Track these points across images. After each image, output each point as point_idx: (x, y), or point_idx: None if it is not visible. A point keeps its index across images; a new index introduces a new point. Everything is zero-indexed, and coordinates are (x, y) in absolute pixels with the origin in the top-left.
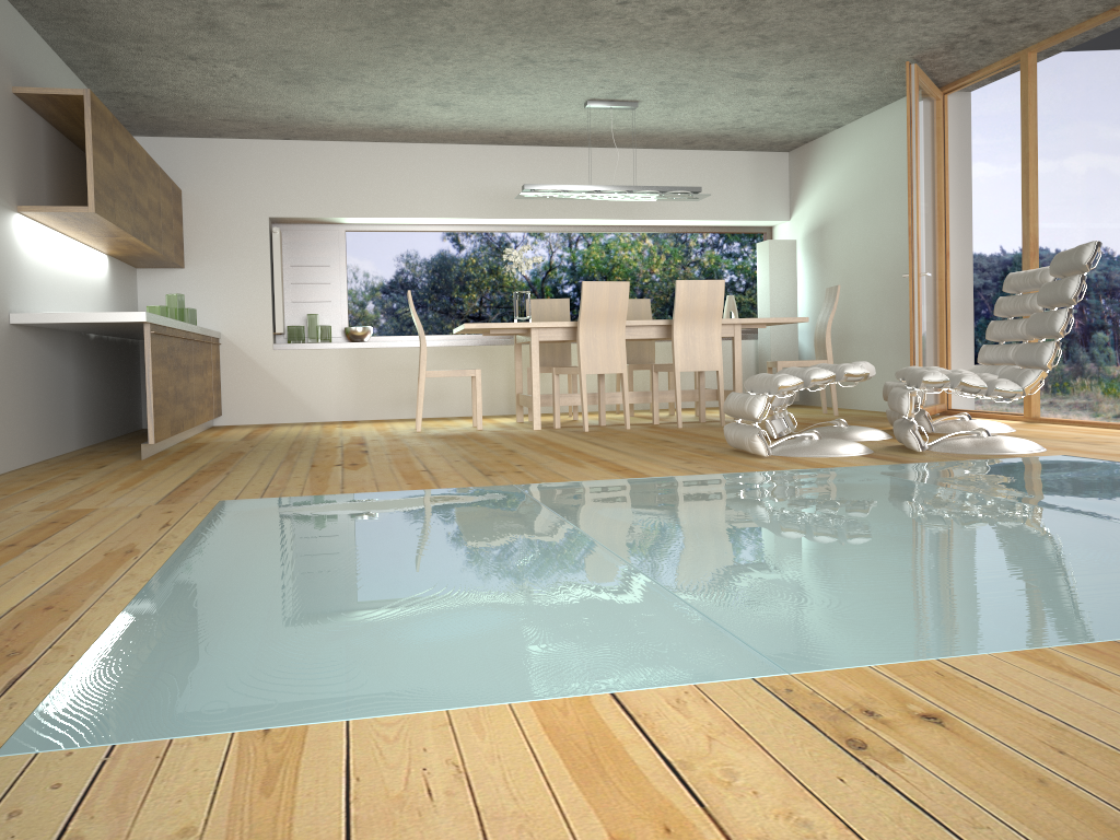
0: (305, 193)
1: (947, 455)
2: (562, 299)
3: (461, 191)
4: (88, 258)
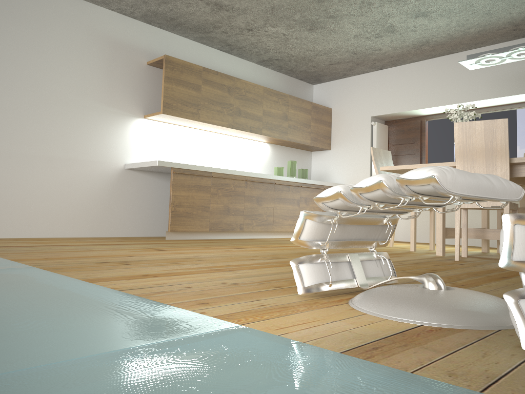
0: (390, 99)
1: None
2: None
3: (492, 79)
4: (237, 143)
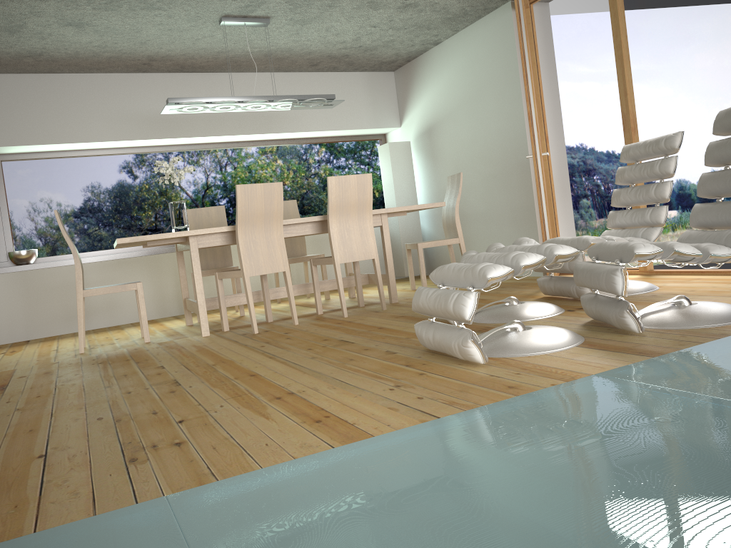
0: None
1: (671, 334)
2: (218, 206)
3: (112, 116)
4: None
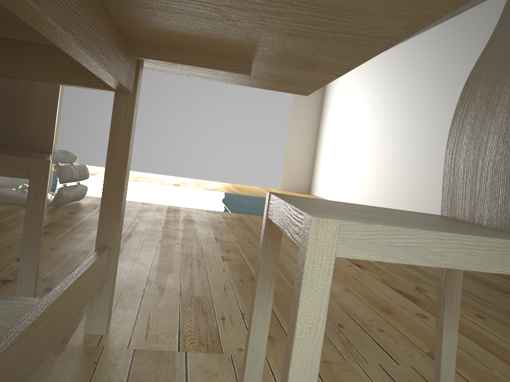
0: None
1: None
2: None
3: None
4: None
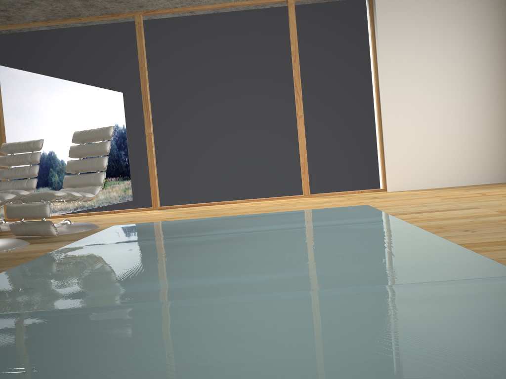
0: None
1: (72, 234)
2: None
3: None
4: None
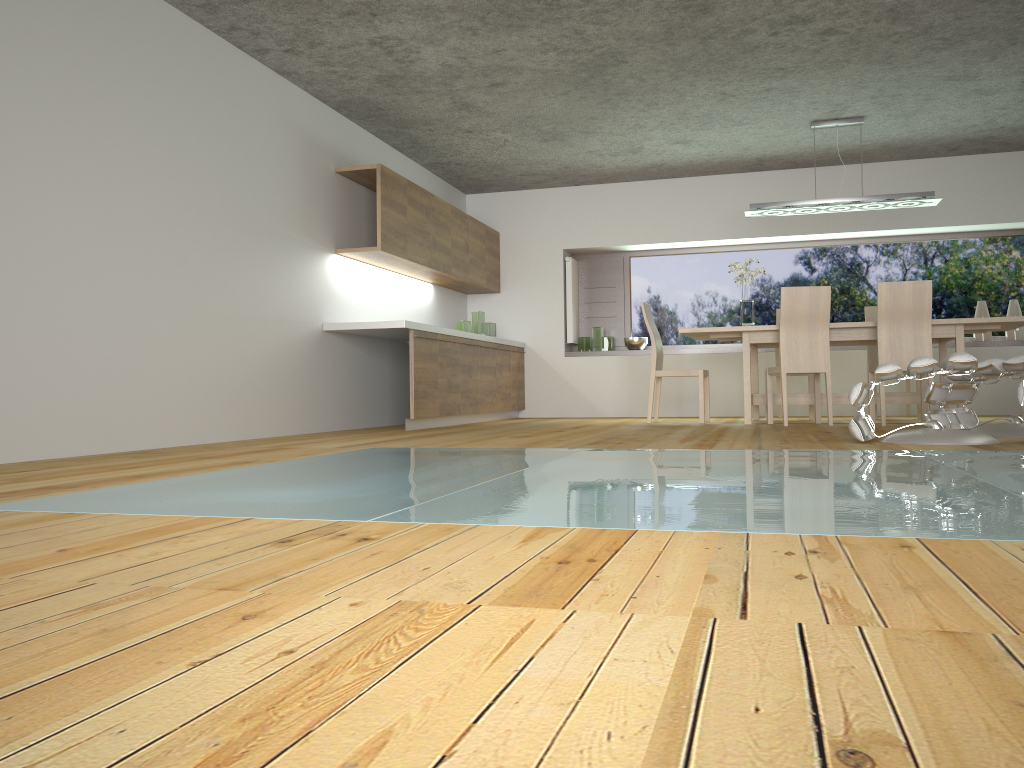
0: (591, 227)
1: None
2: None
3: (723, 216)
4: (409, 286)
